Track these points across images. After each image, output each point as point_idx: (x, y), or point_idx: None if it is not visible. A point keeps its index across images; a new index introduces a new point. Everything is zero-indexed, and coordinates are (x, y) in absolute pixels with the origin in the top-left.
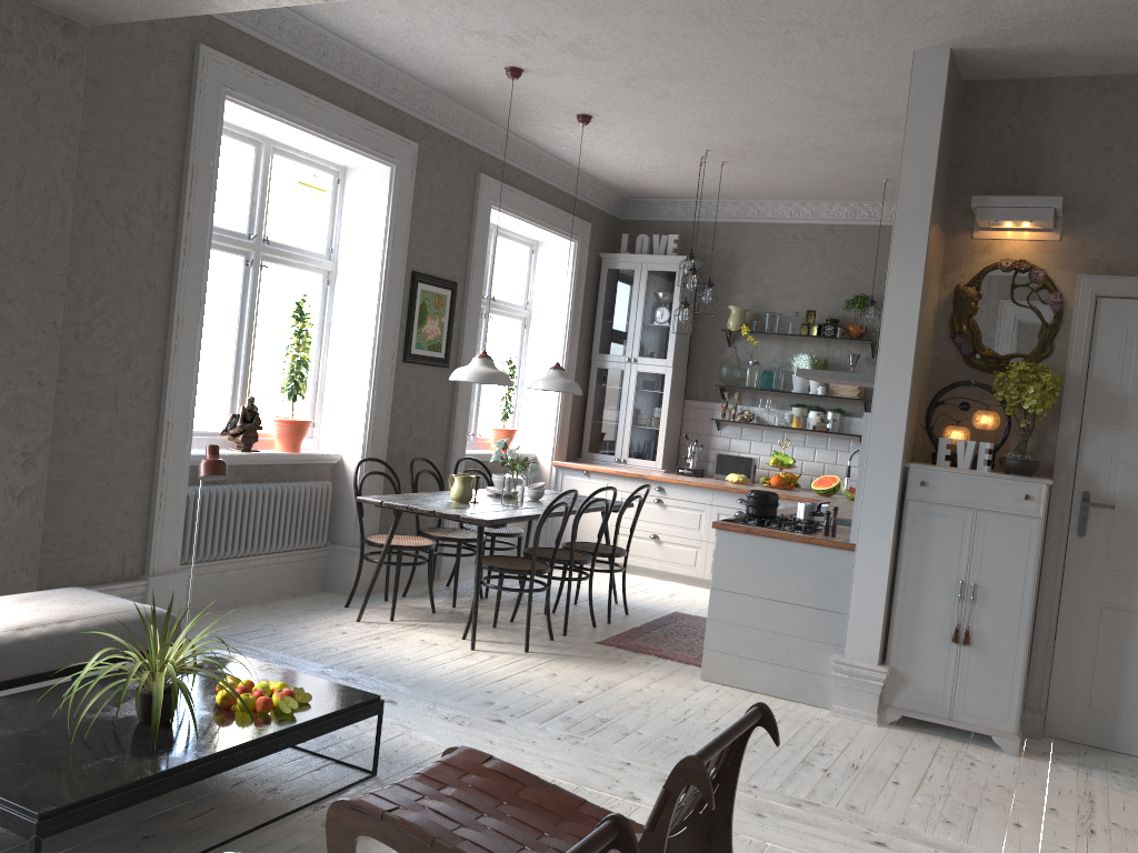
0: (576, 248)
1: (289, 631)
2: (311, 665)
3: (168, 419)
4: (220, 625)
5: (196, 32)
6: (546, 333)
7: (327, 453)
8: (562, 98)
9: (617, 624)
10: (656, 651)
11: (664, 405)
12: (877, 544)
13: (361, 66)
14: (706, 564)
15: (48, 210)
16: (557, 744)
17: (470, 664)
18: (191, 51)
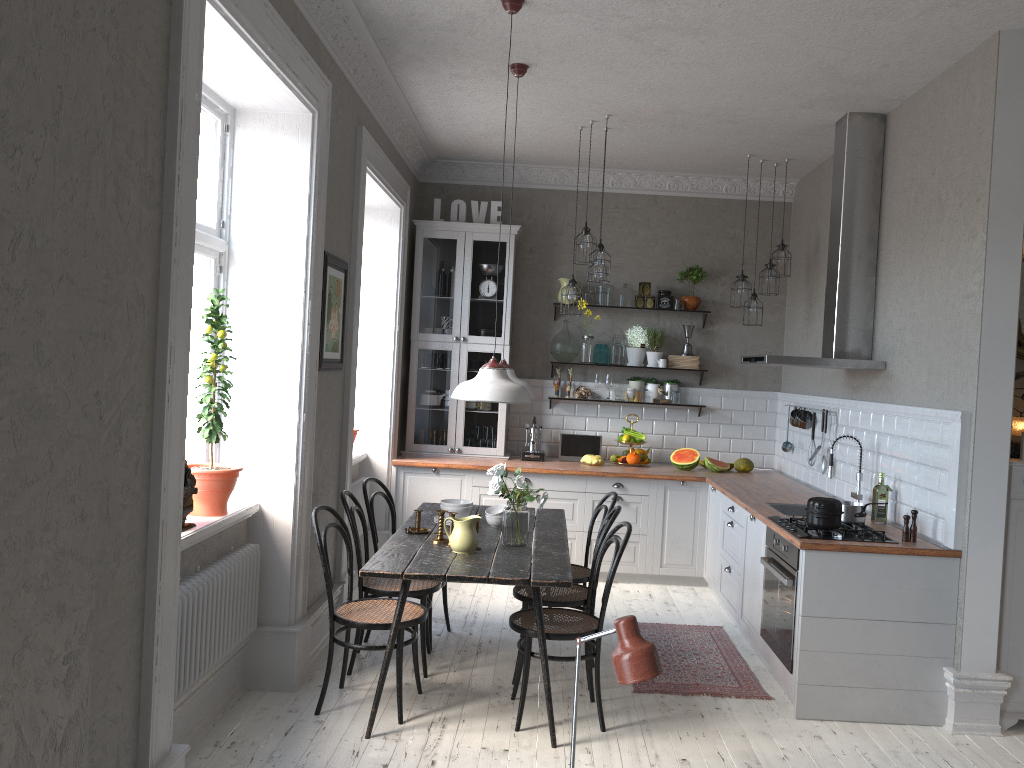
0: (402, 215)
1: None
2: None
3: (162, 516)
4: None
5: None
6: (370, 313)
7: (249, 506)
8: (524, 42)
9: (604, 656)
10: (699, 688)
11: None
12: (988, 549)
13: None
14: (583, 555)
15: (88, 175)
16: None
17: None
18: None
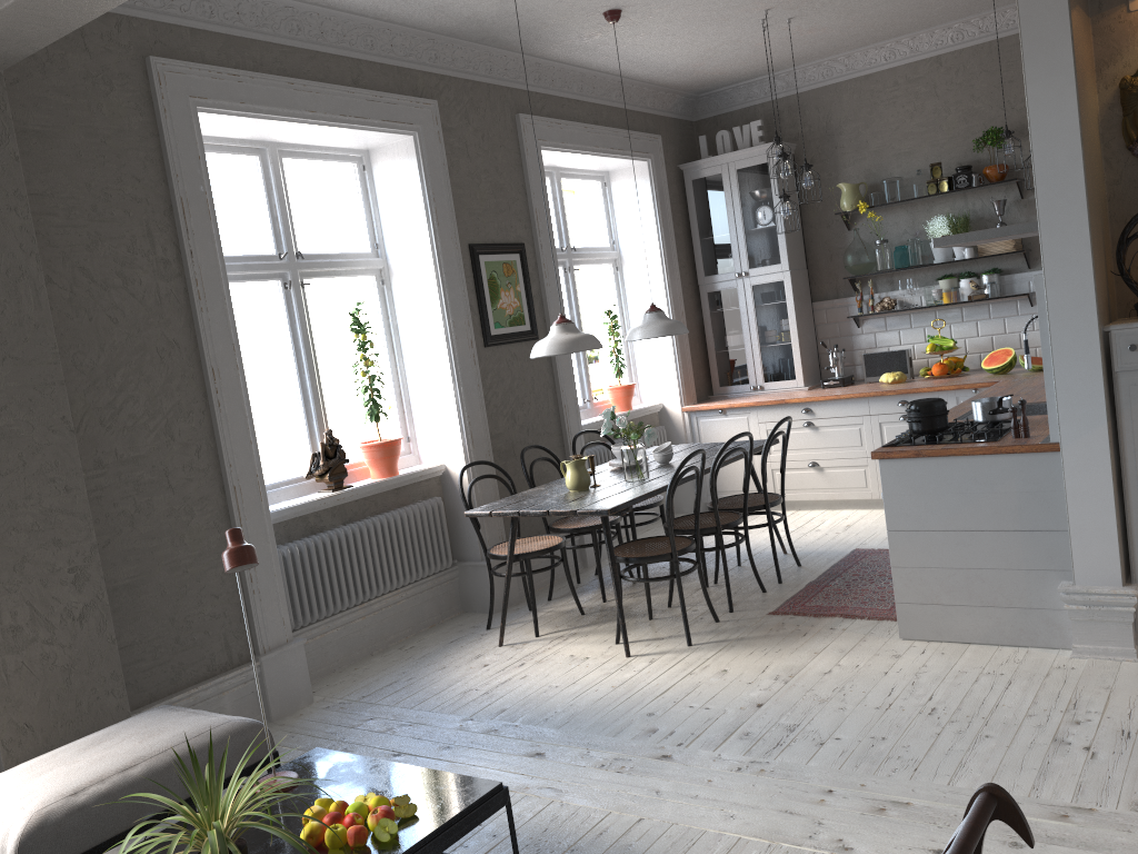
0: (650, 167)
1: (426, 676)
2: (449, 720)
3: (233, 483)
4: (354, 686)
5: (141, 45)
6: (641, 270)
7: (428, 467)
8: None
9: (790, 582)
10: (840, 610)
11: (790, 316)
12: (1088, 437)
13: (346, 30)
14: (879, 483)
15: (17, 294)
16: (738, 779)
17: (627, 678)
18: (142, 68)
